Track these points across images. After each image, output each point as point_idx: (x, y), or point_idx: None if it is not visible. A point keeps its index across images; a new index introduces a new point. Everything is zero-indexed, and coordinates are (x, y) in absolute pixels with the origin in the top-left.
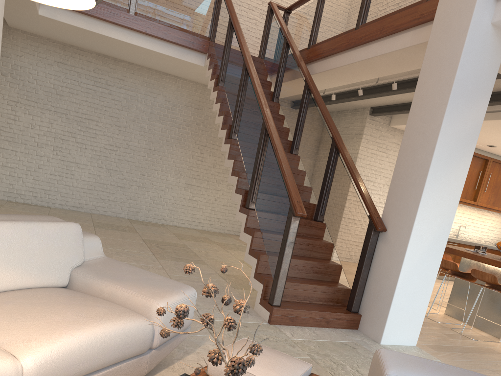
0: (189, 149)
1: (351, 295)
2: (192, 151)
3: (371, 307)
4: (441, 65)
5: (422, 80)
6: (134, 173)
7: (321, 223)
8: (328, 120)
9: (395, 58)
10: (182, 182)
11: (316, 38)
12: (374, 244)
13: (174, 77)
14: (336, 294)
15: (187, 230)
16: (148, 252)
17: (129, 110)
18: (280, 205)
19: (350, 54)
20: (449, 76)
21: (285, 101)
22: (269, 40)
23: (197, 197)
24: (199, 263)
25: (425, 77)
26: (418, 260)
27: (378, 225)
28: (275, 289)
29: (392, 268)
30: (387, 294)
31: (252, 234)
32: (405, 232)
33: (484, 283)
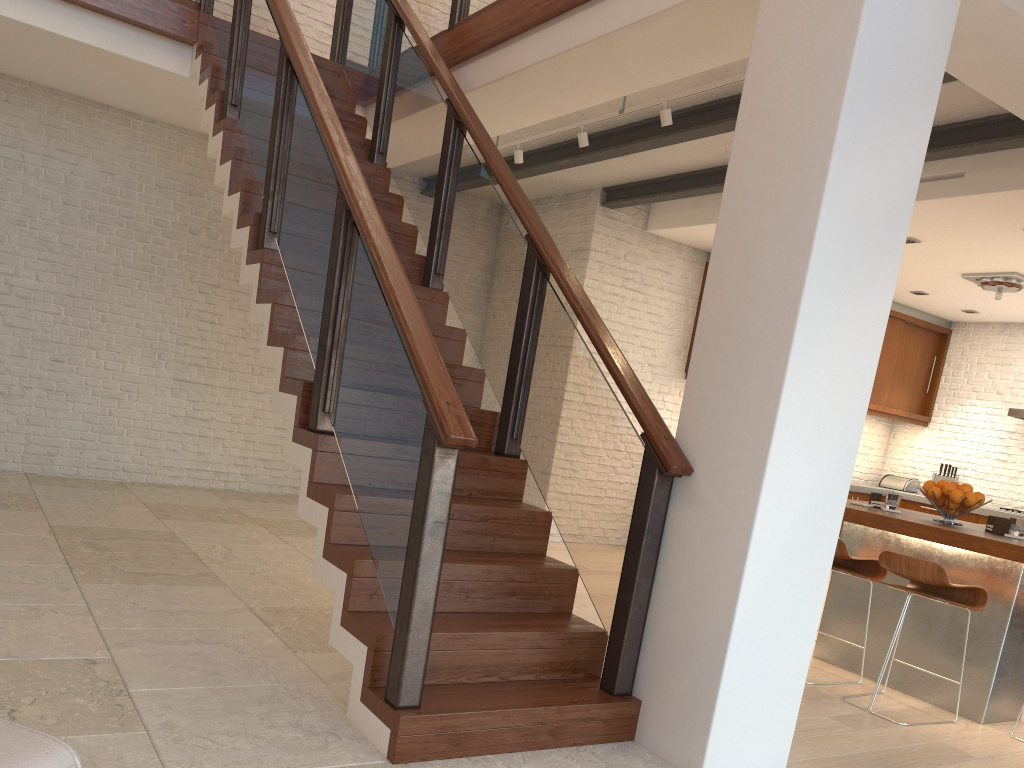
0: (176, 293)
1: (611, 650)
2: (185, 298)
3: (666, 681)
4: (812, 15)
5: (760, 63)
6: (32, 356)
7: (516, 460)
8: (514, 193)
9: (671, 32)
10: (166, 375)
11: (469, 5)
12: (662, 509)
13: (123, 114)
14: (571, 649)
15: (186, 493)
16: (55, 565)
17: (5, 197)
18: (399, 417)
19: (556, 30)
20: (839, 40)
21: (402, 160)
22: (353, 18)
23: (208, 410)
24: (202, 583)
25: (770, 52)
26: (782, 547)
27: (671, 460)
28: (402, 660)
29: (718, 572)
30: (710, 645)
31: (330, 501)
32: (746, 475)
33: (903, 580)
